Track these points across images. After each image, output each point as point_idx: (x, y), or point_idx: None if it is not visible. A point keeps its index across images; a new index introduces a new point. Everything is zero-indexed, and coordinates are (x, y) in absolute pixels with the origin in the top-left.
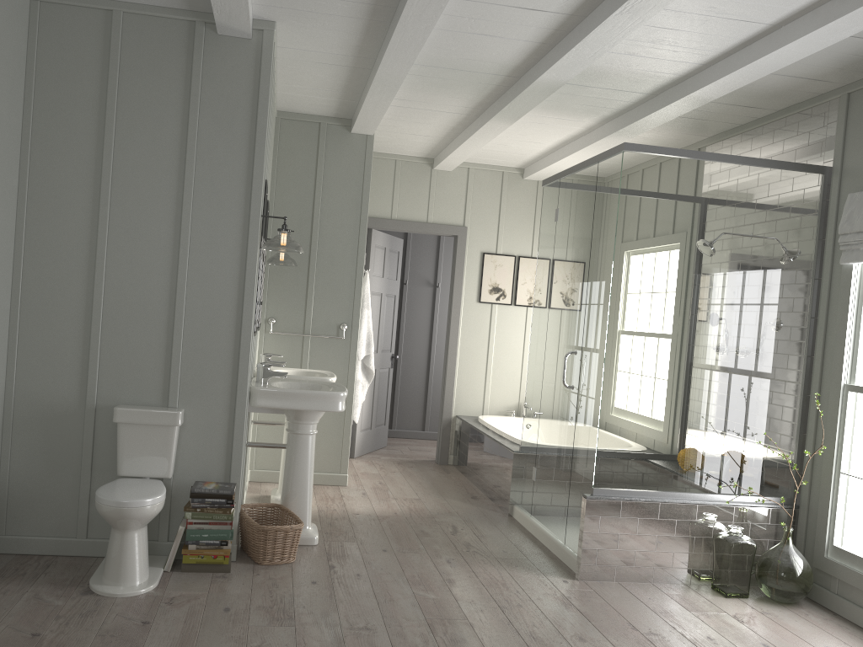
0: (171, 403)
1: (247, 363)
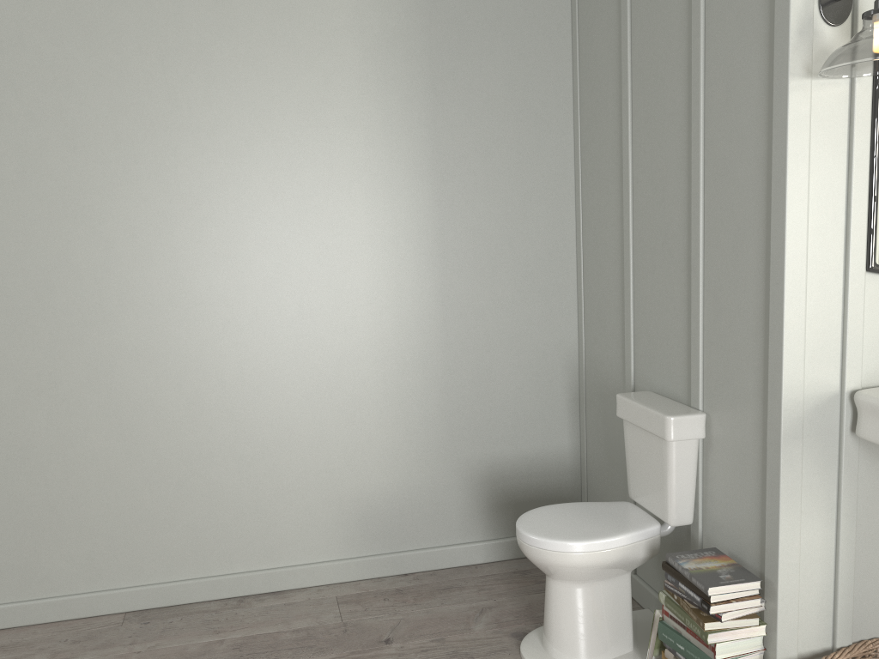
0: (692, 400)
1: (779, 340)
